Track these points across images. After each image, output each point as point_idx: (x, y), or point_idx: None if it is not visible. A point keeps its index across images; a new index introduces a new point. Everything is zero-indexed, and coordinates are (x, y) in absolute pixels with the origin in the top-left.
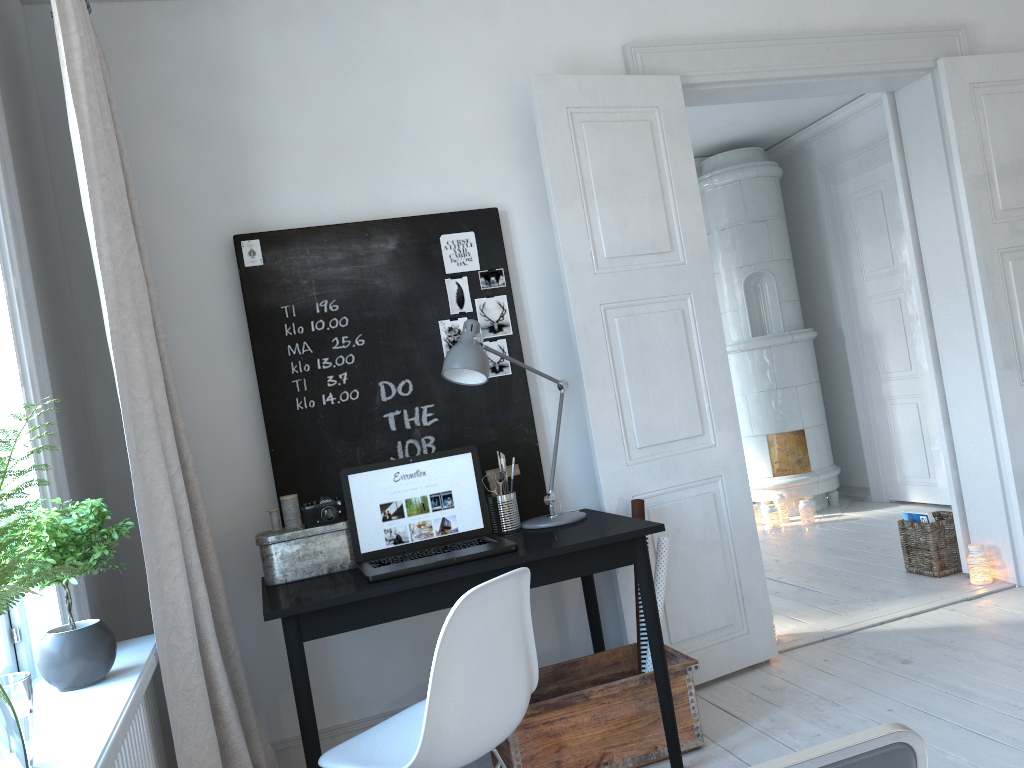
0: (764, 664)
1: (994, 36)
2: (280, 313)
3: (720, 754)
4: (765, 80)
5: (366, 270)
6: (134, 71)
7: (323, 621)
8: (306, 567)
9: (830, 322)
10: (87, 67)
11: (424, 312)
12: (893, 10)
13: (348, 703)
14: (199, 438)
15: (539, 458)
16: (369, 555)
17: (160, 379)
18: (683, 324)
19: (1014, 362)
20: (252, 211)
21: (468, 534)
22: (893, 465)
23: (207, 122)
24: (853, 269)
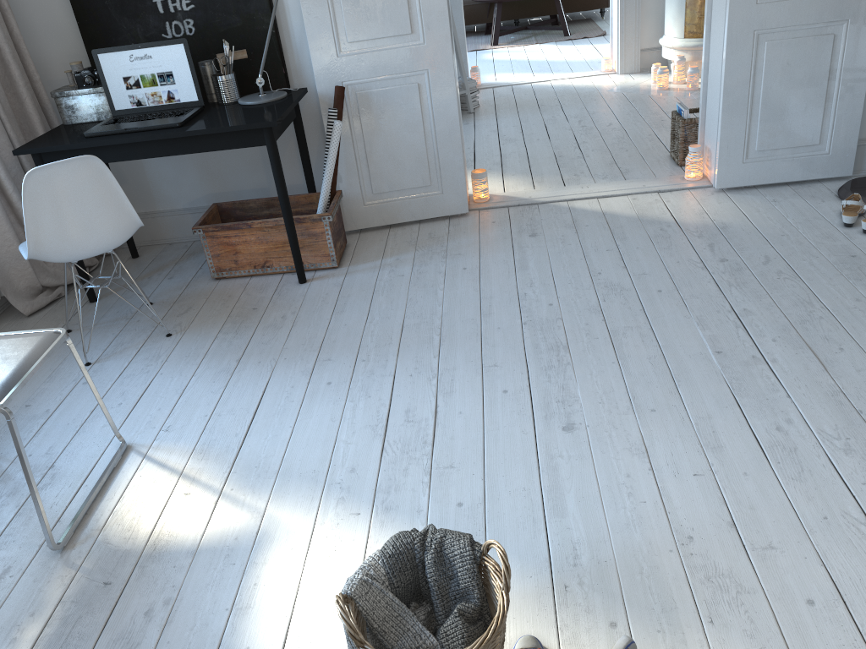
0: (457, 217)
1: None
2: None
3: (339, 275)
4: None
5: None
6: None
7: (56, 159)
8: (83, 115)
9: None
10: None
11: None
12: None
13: (161, 199)
14: (33, 9)
15: (276, 43)
16: (121, 112)
17: None
18: None
19: None
20: None
21: (188, 104)
22: None
23: None
24: None
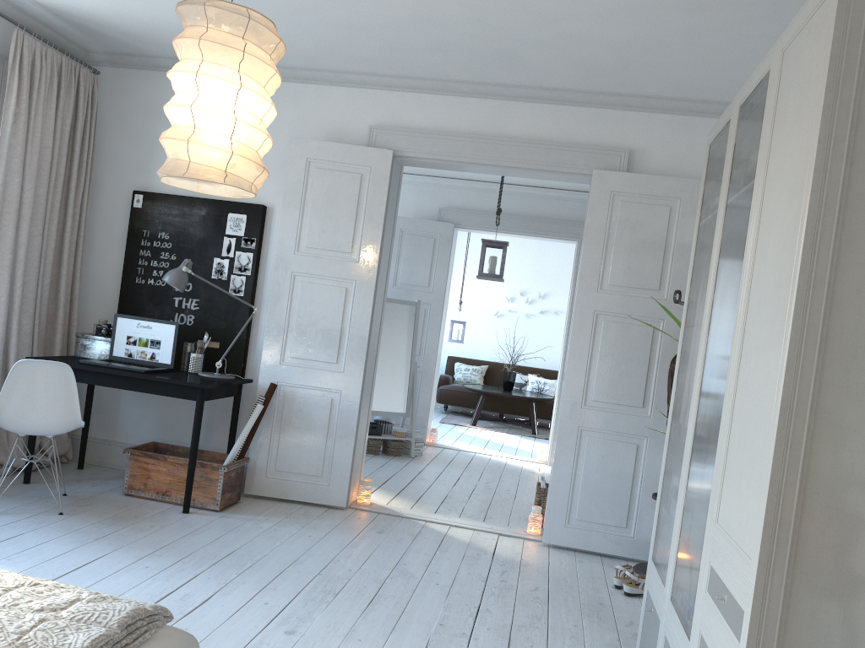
0: (336, 508)
1: (660, 160)
2: (142, 233)
3: (216, 515)
4: (460, 162)
5: (187, 222)
6: (118, 102)
7: None
8: (89, 353)
9: None
10: (23, 111)
11: (209, 251)
12: (576, 130)
13: (122, 432)
14: (96, 283)
15: (244, 345)
16: (115, 357)
17: (24, 247)
18: (344, 297)
19: (581, 390)
20: (149, 180)
21: (162, 364)
22: None
23: (142, 132)
24: None
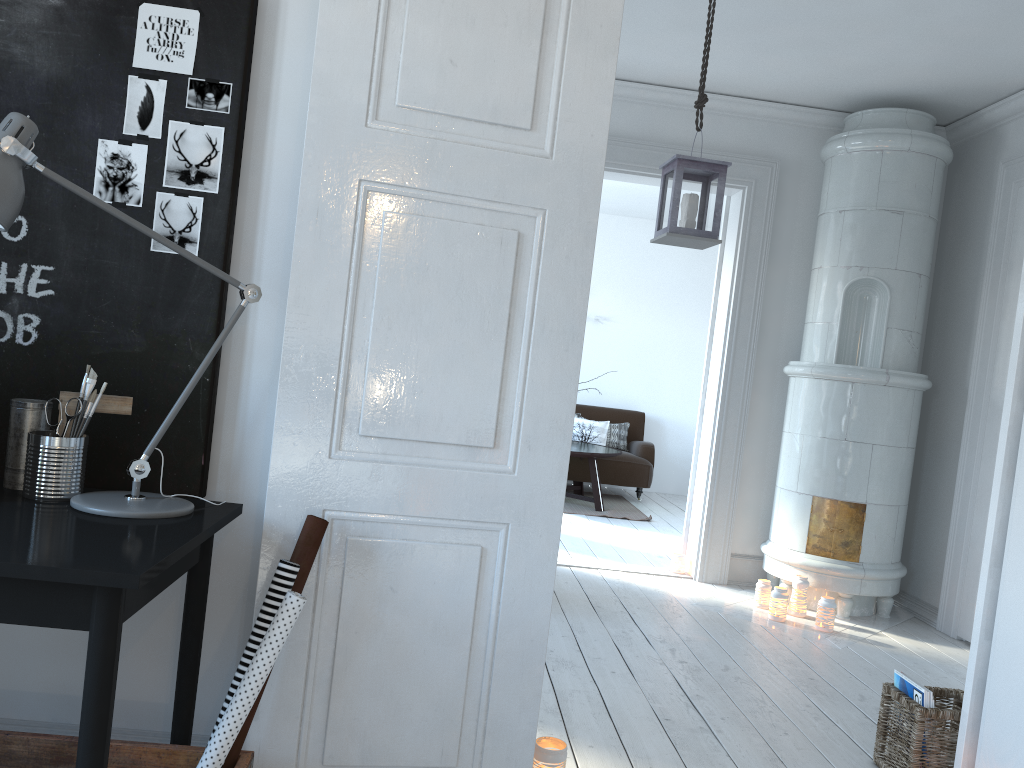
0: None
1: None
2: None
3: None
4: None
5: (3, 27)
6: None
7: None
8: None
9: (958, 375)
10: None
11: (80, 119)
12: None
13: None
14: None
15: (205, 403)
16: None
17: None
18: (514, 257)
19: None
20: None
21: None
22: (976, 592)
23: None
24: (1006, 309)
